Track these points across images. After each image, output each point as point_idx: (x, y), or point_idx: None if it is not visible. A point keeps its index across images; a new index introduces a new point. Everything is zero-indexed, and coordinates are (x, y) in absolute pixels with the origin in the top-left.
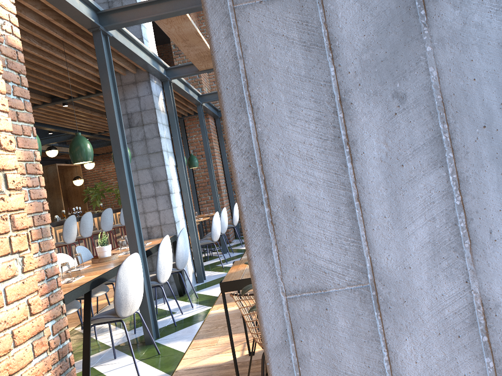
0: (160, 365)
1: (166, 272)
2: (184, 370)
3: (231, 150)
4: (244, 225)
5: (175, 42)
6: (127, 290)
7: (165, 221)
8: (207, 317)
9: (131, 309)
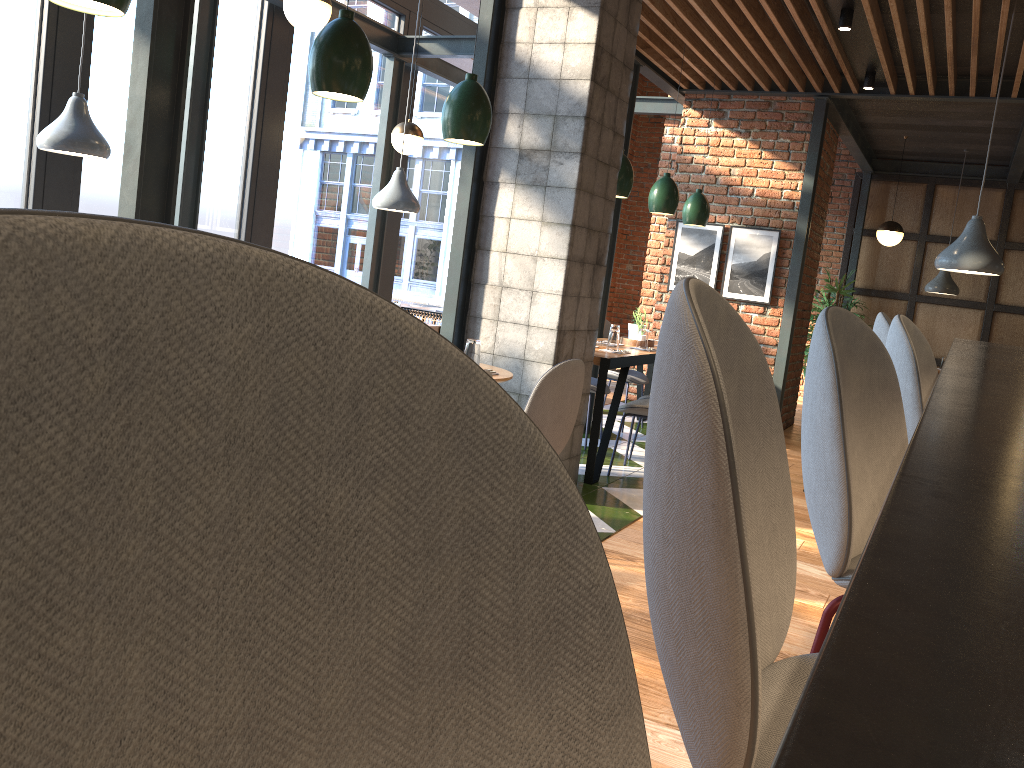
0: None
1: None
2: None
3: None
4: None
5: None
6: None
7: None
8: None
9: None
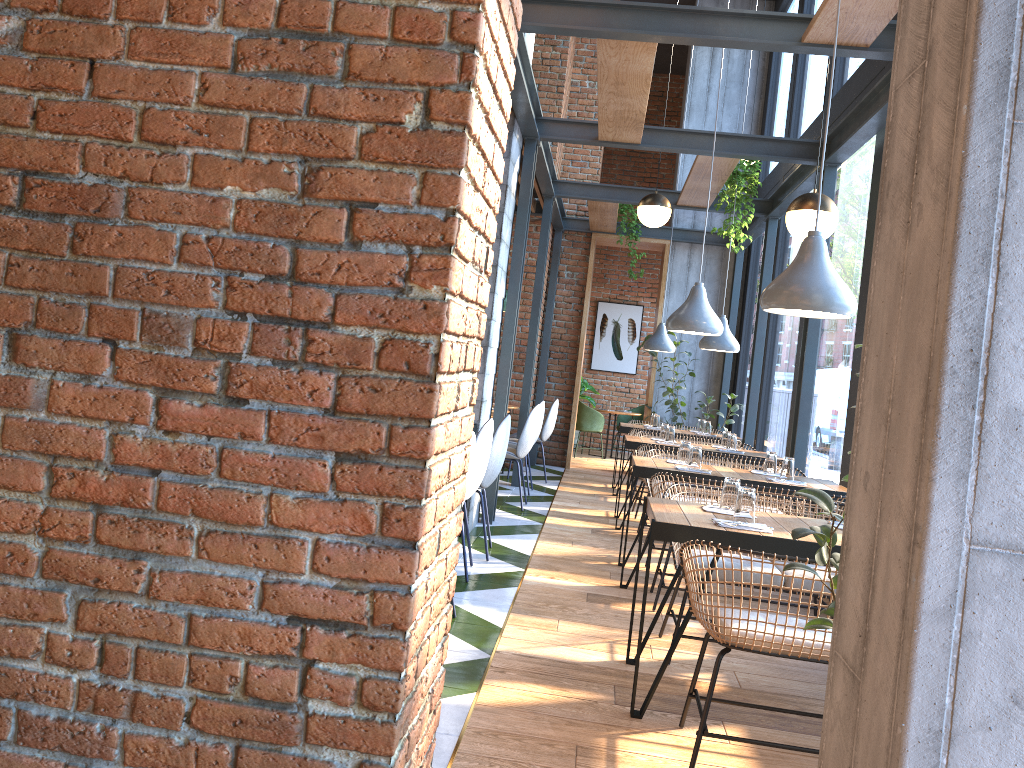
0: (462, 634)
1: (475, 484)
2: (511, 653)
3: (950, 320)
4: (938, 431)
5: (600, 81)
6: None
7: None
8: (522, 583)
9: None
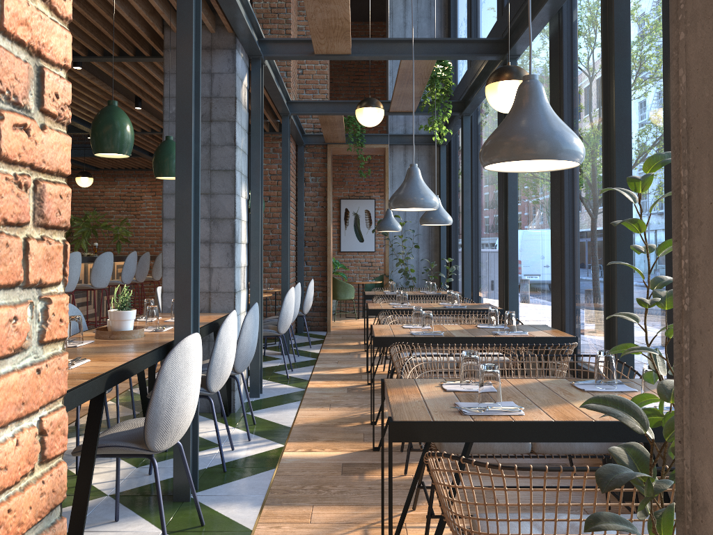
0: None
1: (224, 375)
2: None
3: None
4: None
5: None
6: (174, 400)
7: (219, 287)
8: (280, 462)
9: (173, 437)
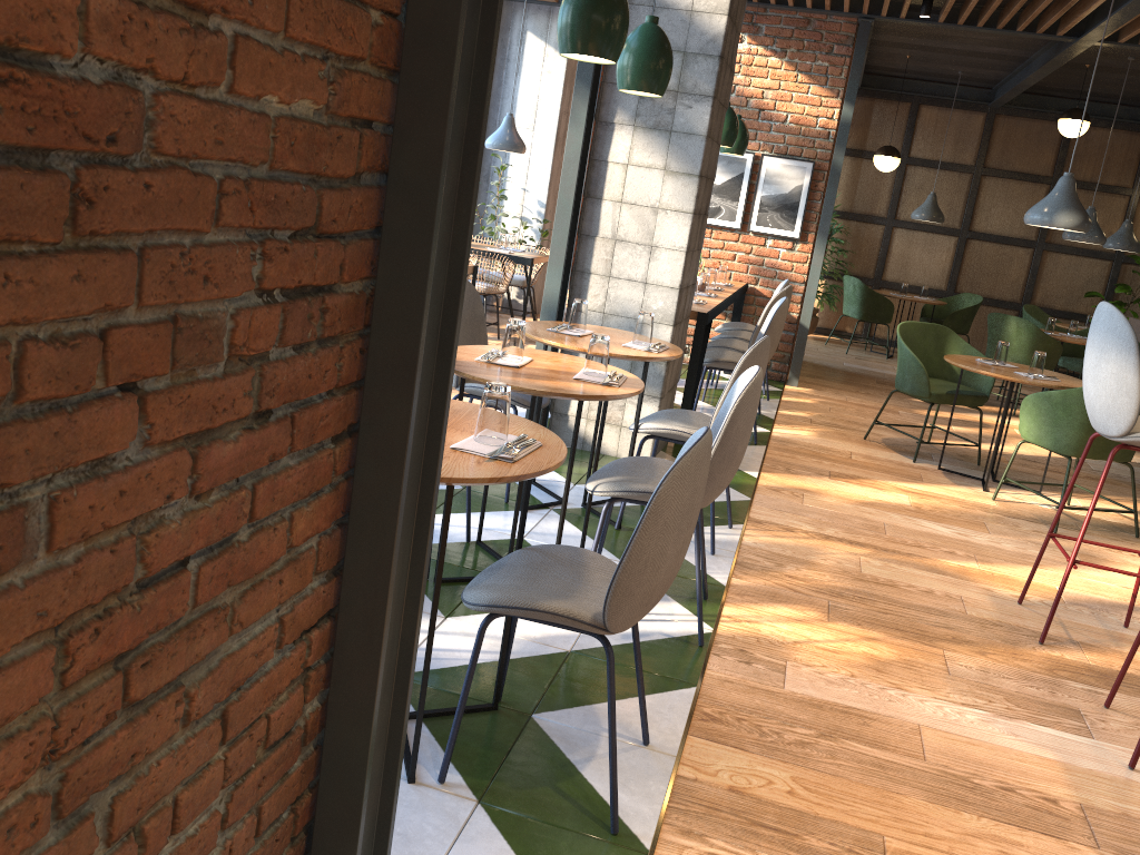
0: None
1: None
2: None
3: None
4: None
5: None
6: None
7: None
8: None
9: None
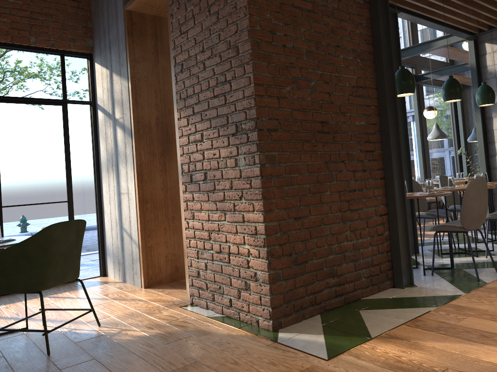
0: None
1: None
2: None
3: None
4: None
5: None
6: None
7: None
8: None
9: None
